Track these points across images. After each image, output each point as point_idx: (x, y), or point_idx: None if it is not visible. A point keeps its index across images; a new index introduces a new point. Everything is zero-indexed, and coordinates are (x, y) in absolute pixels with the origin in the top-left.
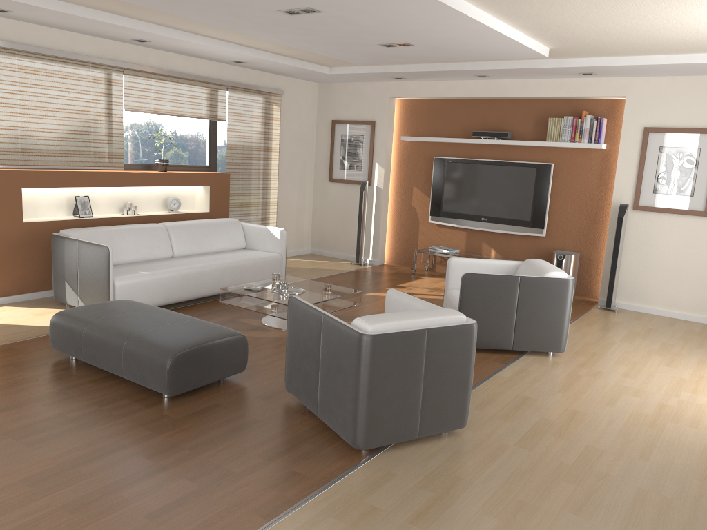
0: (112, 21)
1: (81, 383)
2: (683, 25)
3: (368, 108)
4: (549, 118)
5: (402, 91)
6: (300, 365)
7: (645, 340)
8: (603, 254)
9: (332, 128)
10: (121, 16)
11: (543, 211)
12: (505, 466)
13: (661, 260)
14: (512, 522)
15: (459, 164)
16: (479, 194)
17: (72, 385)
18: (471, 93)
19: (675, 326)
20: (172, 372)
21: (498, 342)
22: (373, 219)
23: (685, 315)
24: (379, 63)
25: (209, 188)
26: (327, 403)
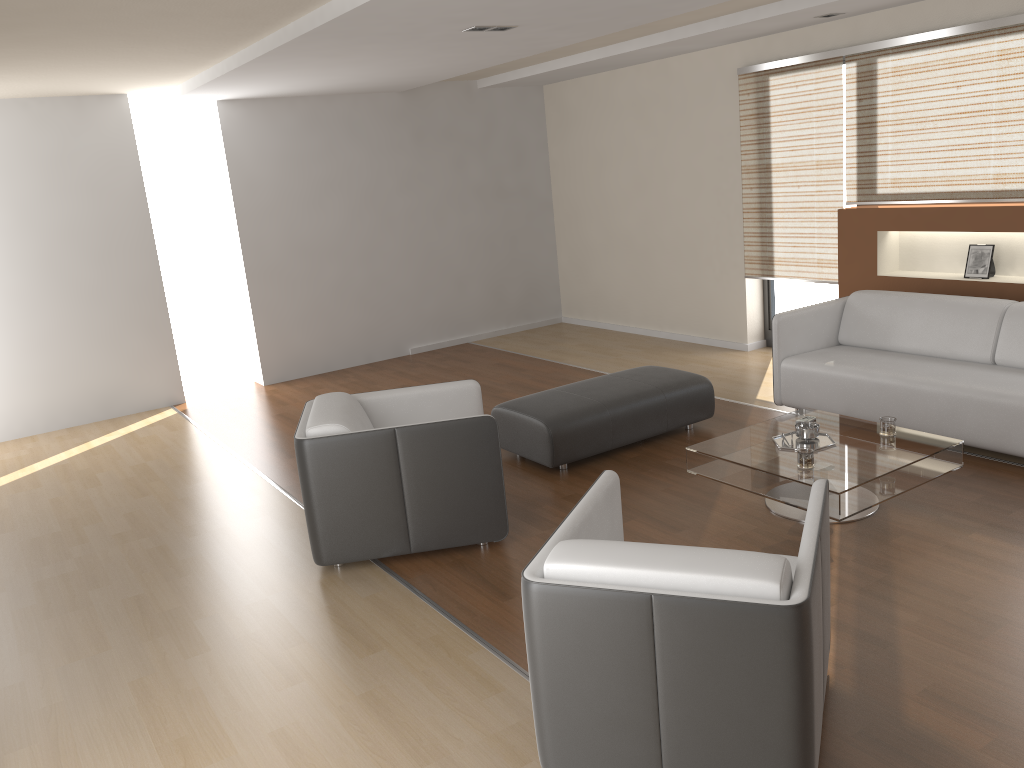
0: None
1: None
2: None
3: None
4: None
5: None
6: None
7: None
8: None
9: None
10: None
11: None
12: (238, 582)
13: None
14: (170, 565)
15: None
16: None
17: None
18: None
19: None
20: None
21: None
22: None
23: None
24: None
25: None
26: None
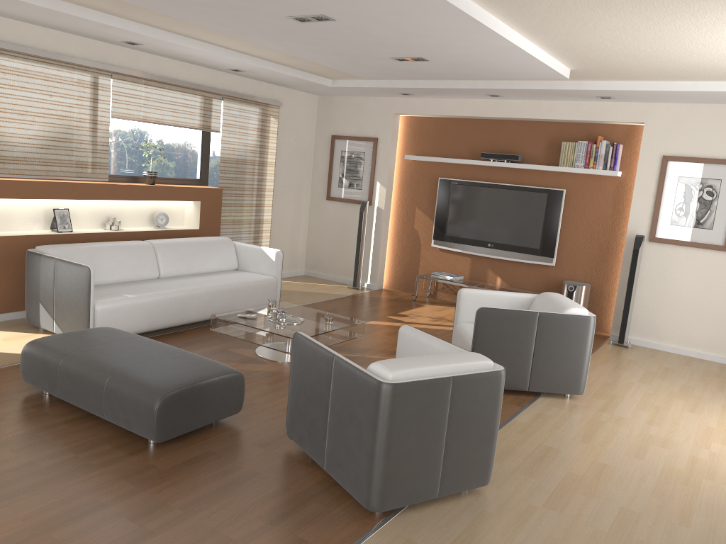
0: (102, 20)
1: (55, 424)
2: (718, 51)
3: (370, 124)
4: (563, 142)
5: (407, 107)
6: (305, 410)
7: (663, 381)
8: (615, 287)
9: (331, 144)
10: (113, 16)
11: (553, 239)
12: (536, 532)
13: (677, 295)
14: None
15: (465, 186)
16: (486, 218)
17: (45, 426)
18: (480, 113)
19: (692, 365)
20: (160, 415)
21: (513, 382)
22: (372, 241)
23: (701, 354)
24: (387, 77)
25: (200, 204)
26: (337, 456)
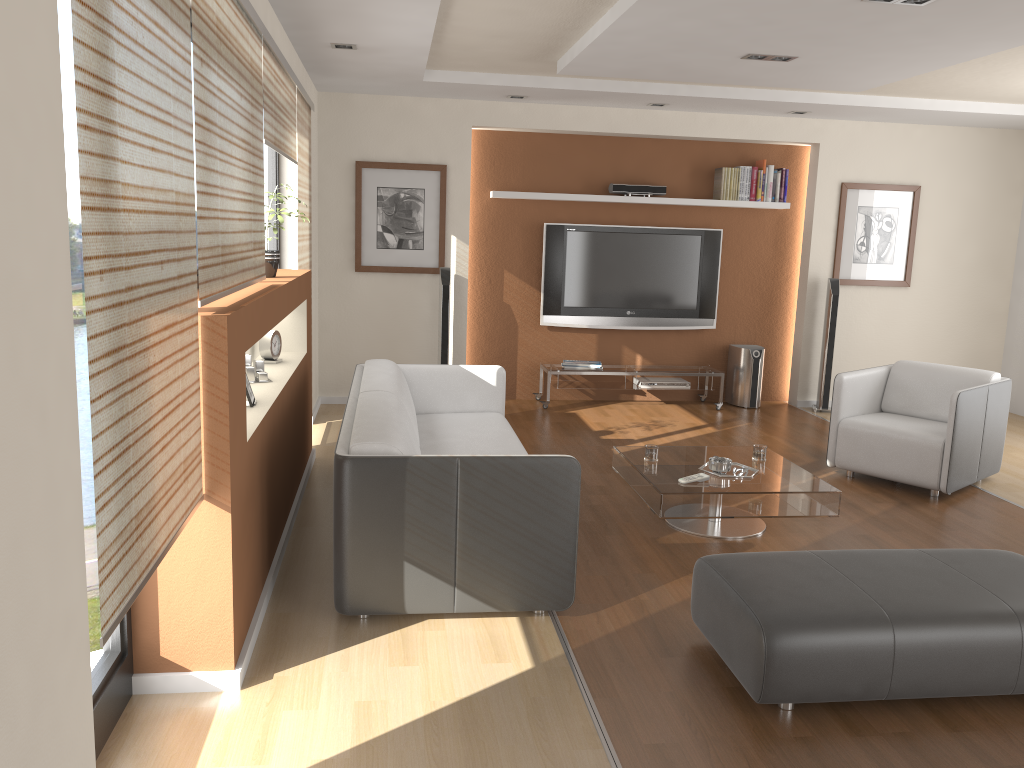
0: None
1: (959, 739)
2: None
3: (431, 143)
4: (724, 168)
5: (496, 117)
6: None
7: None
8: (781, 344)
9: (358, 176)
10: None
11: (712, 295)
12: None
13: (863, 342)
14: None
15: (588, 234)
16: (621, 277)
17: (968, 749)
18: (615, 127)
19: None
20: None
21: (970, 476)
22: (451, 330)
23: None
24: (605, 75)
25: (305, 304)
26: None
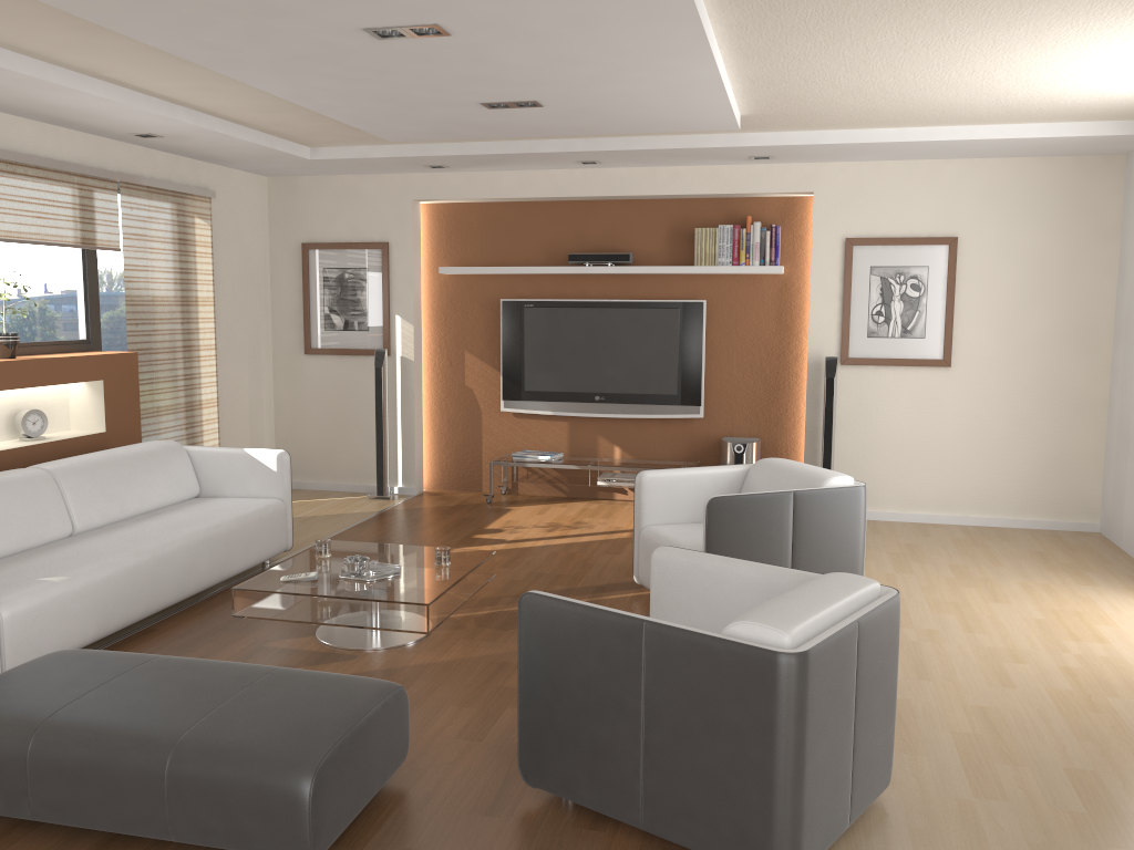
0: None
1: None
2: (981, 81)
3: (373, 220)
4: (696, 228)
5: (436, 189)
6: (576, 730)
7: (924, 565)
8: (794, 437)
9: (304, 258)
10: None
11: (696, 377)
12: (1009, 843)
13: (889, 437)
14: None
15: (548, 310)
16: (587, 357)
17: None
18: (562, 191)
19: (932, 534)
20: (317, 806)
21: None
22: (399, 415)
23: (932, 516)
24: (435, 138)
25: (102, 385)
26: (678, 800)
